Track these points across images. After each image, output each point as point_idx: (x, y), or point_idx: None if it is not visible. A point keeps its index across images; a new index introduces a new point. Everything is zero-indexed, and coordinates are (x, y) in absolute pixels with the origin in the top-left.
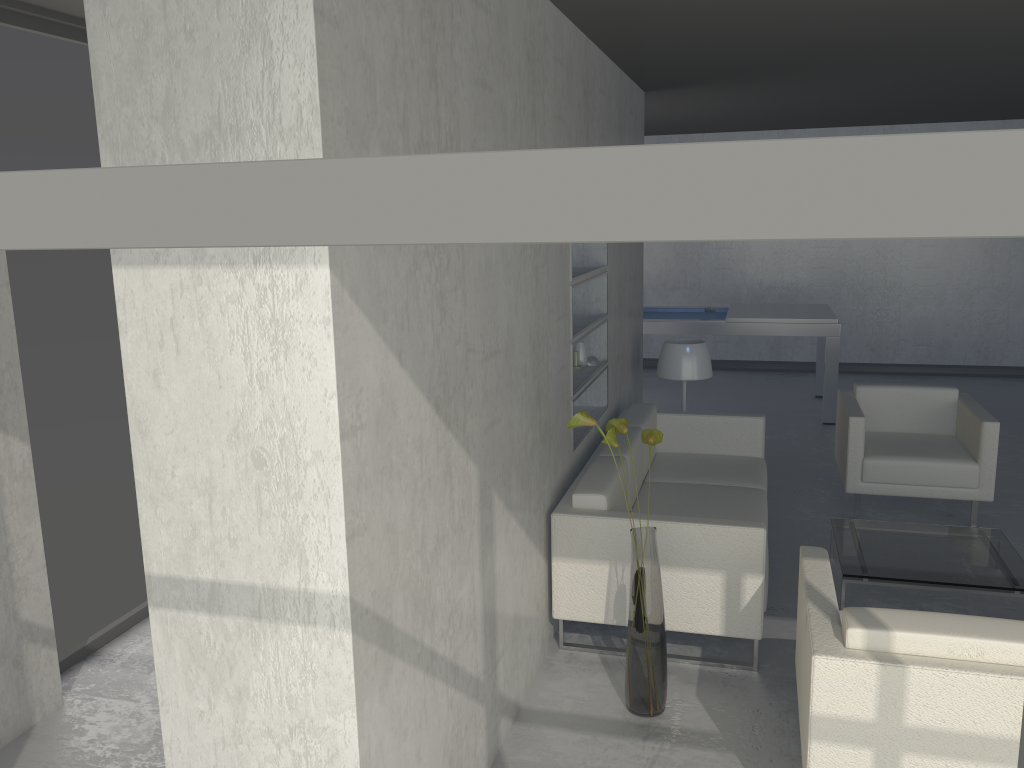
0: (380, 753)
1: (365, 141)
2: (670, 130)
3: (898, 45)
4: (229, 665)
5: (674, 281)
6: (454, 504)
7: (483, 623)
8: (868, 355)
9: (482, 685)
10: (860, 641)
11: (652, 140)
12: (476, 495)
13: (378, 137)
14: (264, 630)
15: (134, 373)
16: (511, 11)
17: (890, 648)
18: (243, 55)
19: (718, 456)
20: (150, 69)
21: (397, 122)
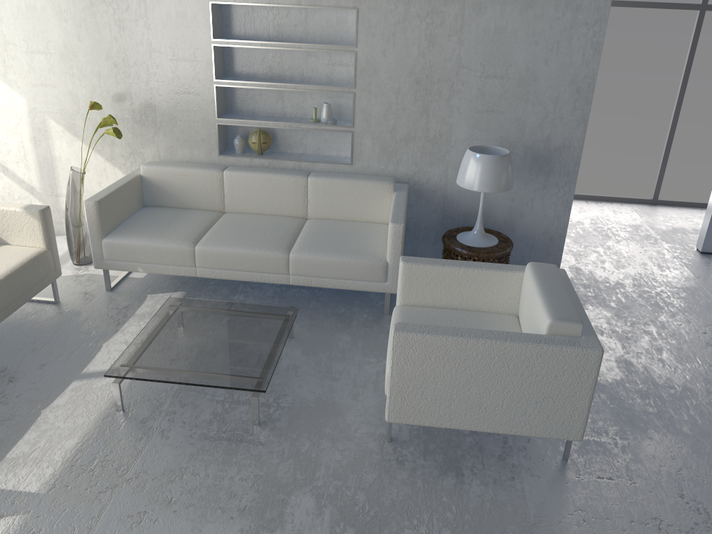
0: None
1: None
2: None
3: None
4: None
5: None
6: None
7: (38, 168)
8: None
9: (39, 193)
10: None
11: None
12: (24, 109)
13: None
14: None
15: None
16: None
17: None
18: None
19: (374, 241)
20: None
21: None
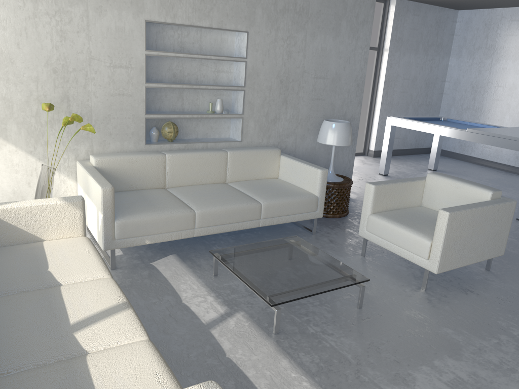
0: None
1: None
2: None
3: None
4: None
5: None
6: None
7: None
8: None
9: None
10: None
11: None
12: None
13: None
14: None
15: None
16: None
17: None
18: None
19: (292, 187)
20: None
21: None
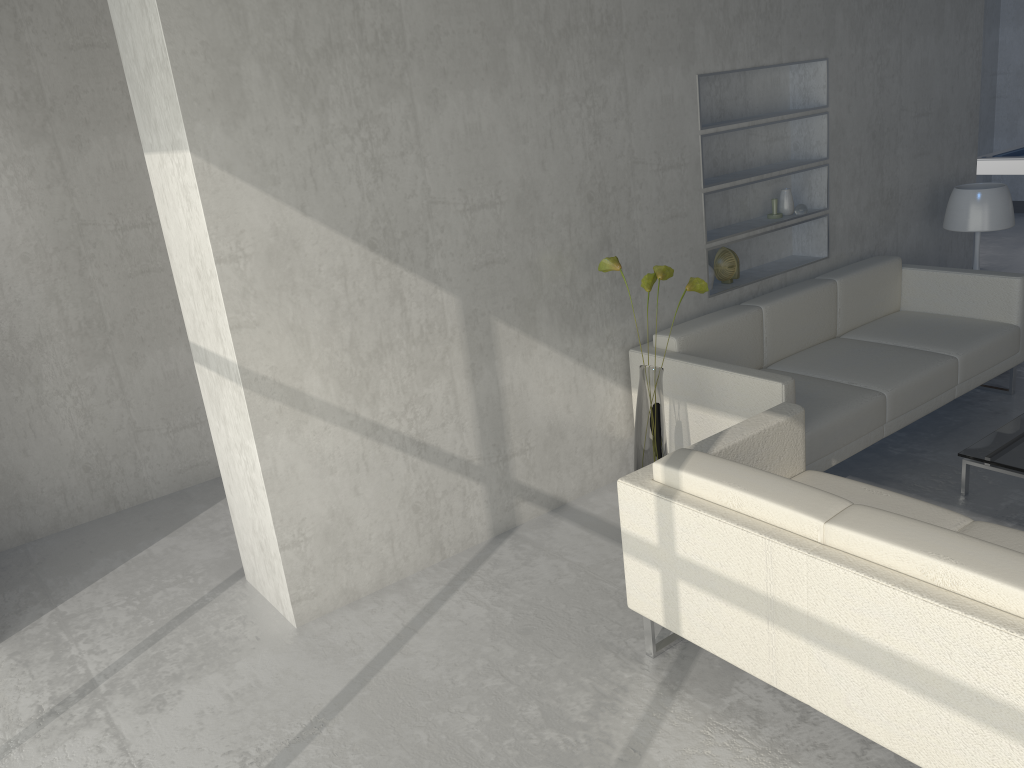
0: (292, 473)
1: (234, 60)
2: None
3: None
4: (218, 401)
5: None
6: (411, 322)
7: (477, 420)
8: None
9: (477, 468)
10: (660, 476)
11: None
12: (456, 319)
13: (254, 53)
14: (221, 381)
15: (161, 218)
16: None
17: (680, 486)
18: (143, 17)
19: (958, 319)
20: (126, 30)
21: (284, 37)
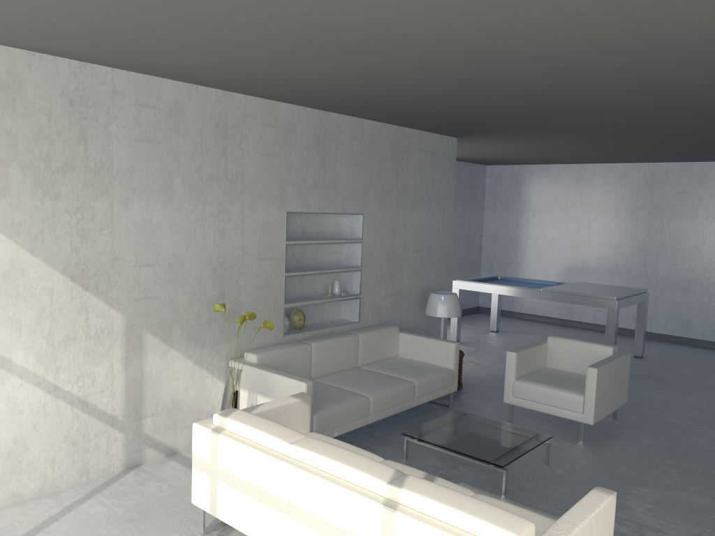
0: None
1: (6, 165)
2: (561, 161)
3: (530, 112)
4: None
5: (569, 264)
6: (90, 326)
7: (125, 392)
8: (710, 335)
9: (120, 422)
10: (216, 421)
11: (560, 167)
12: (120, 328)
13: (19, 163)
14: None
15: None
16: (191, 105)
17: (225, 427)
18: None
19: (424, 363)
20: None
21: (39, 158)
